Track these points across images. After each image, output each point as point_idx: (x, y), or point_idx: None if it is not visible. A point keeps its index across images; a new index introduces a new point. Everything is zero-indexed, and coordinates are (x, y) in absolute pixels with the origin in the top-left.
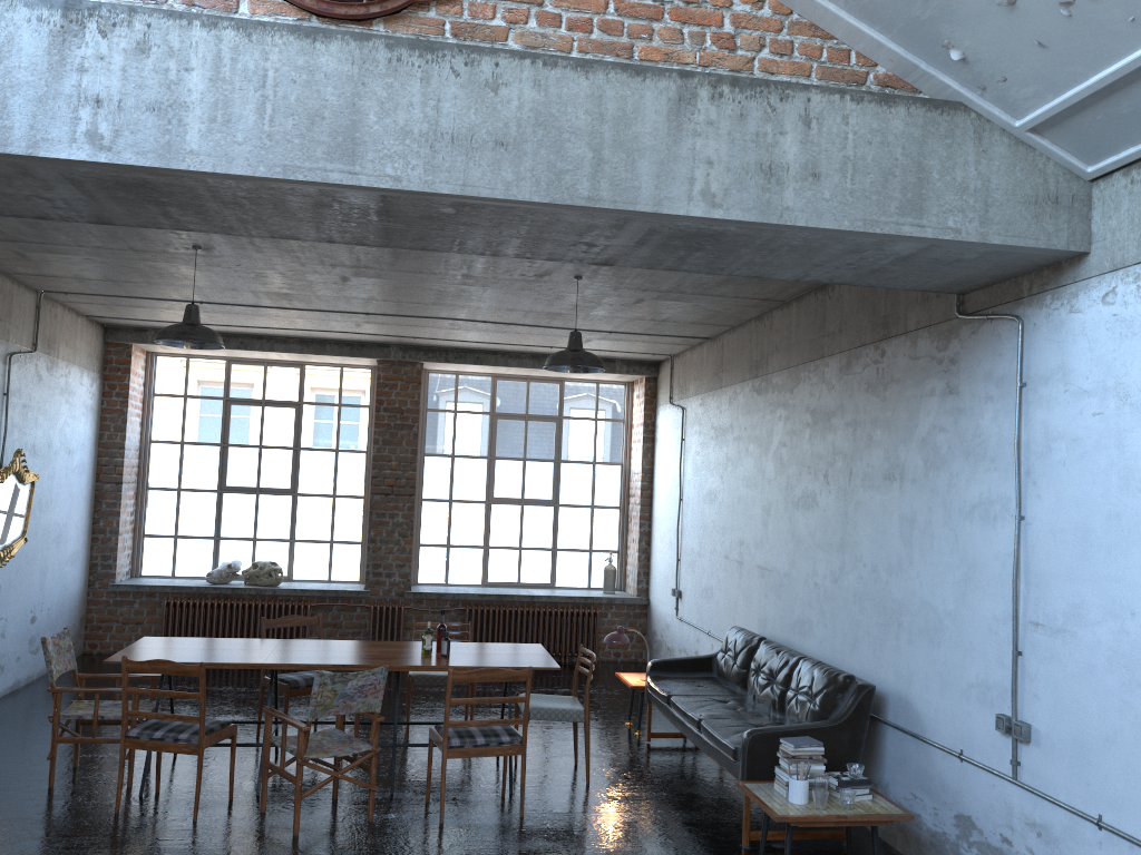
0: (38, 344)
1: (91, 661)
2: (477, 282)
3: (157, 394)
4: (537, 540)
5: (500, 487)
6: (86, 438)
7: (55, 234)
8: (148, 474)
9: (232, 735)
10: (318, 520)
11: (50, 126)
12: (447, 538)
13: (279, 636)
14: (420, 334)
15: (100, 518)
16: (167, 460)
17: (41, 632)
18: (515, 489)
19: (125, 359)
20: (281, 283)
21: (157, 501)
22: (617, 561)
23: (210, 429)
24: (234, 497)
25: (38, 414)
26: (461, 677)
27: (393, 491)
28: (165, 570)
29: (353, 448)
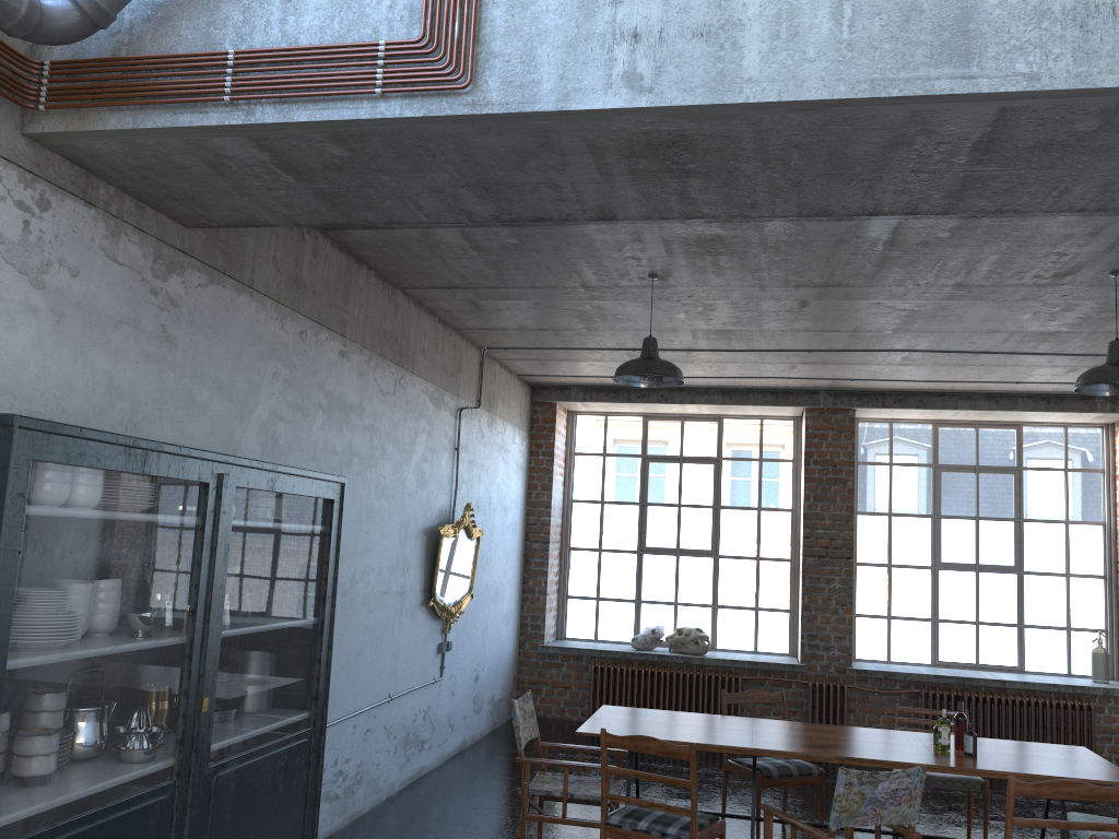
0: (481, 401)
1: None
2: (968, 293)
3: (577, 453)
4: (998, 614)
5: (948, 550)
6: (517, 496)
7: (513, 274)
8: (570, 534)
9: (721, 833)
10: (741, 584)
11: (582, 73)
12: (887, 608)
13: (707, 710)
14: (860, 375)
15: (529, 577)
16: (588, 519)
17: (482, 692)
18: (966, 552)
19: (550, 417)
20: (727, 316)
21: (579, 562)
22: (1105, 643)
23: (628, 487)
24: (654, 558)
25: (480, 470)
26: (1027, 789)
27: (828, 553)
28: (587, 633)
29: (776, 506)
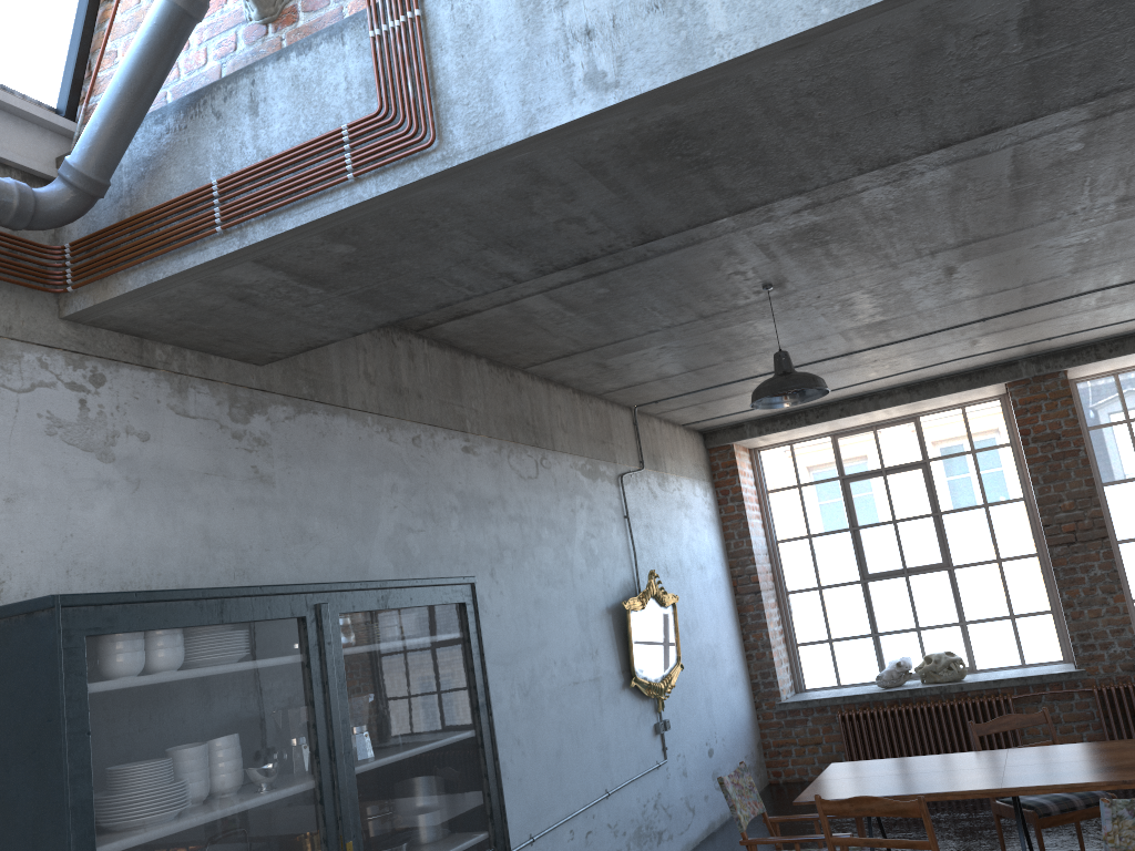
0: (644, 461)
1: (779, 792)
2: None
3: (770, 491)
4: None
5: None
6: (713, 550)
7: (622, 324)
8: (784, 578)
9: None
10: (986, 593)
11: (542, 90)
12: None
13: (981, 741)
14: (1056, 331)
15: (748, 632)
16: (798, 558)
17: (722, 766)
18: None
19: (729, 460)
20: (871, 307)
21: (800, 605)
22: None
23: (833, 514)
24: (880, 584)
25: (661, 533)
26: None
27: (1077, 537)
28: (828, 680)
29: (1005, 498)
